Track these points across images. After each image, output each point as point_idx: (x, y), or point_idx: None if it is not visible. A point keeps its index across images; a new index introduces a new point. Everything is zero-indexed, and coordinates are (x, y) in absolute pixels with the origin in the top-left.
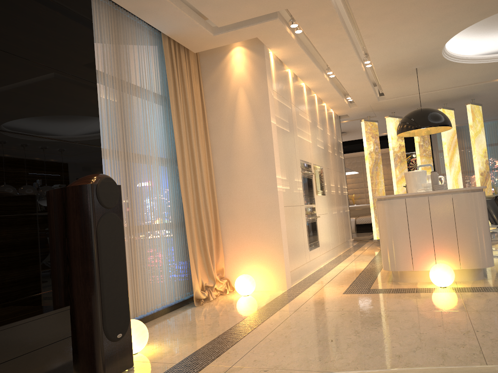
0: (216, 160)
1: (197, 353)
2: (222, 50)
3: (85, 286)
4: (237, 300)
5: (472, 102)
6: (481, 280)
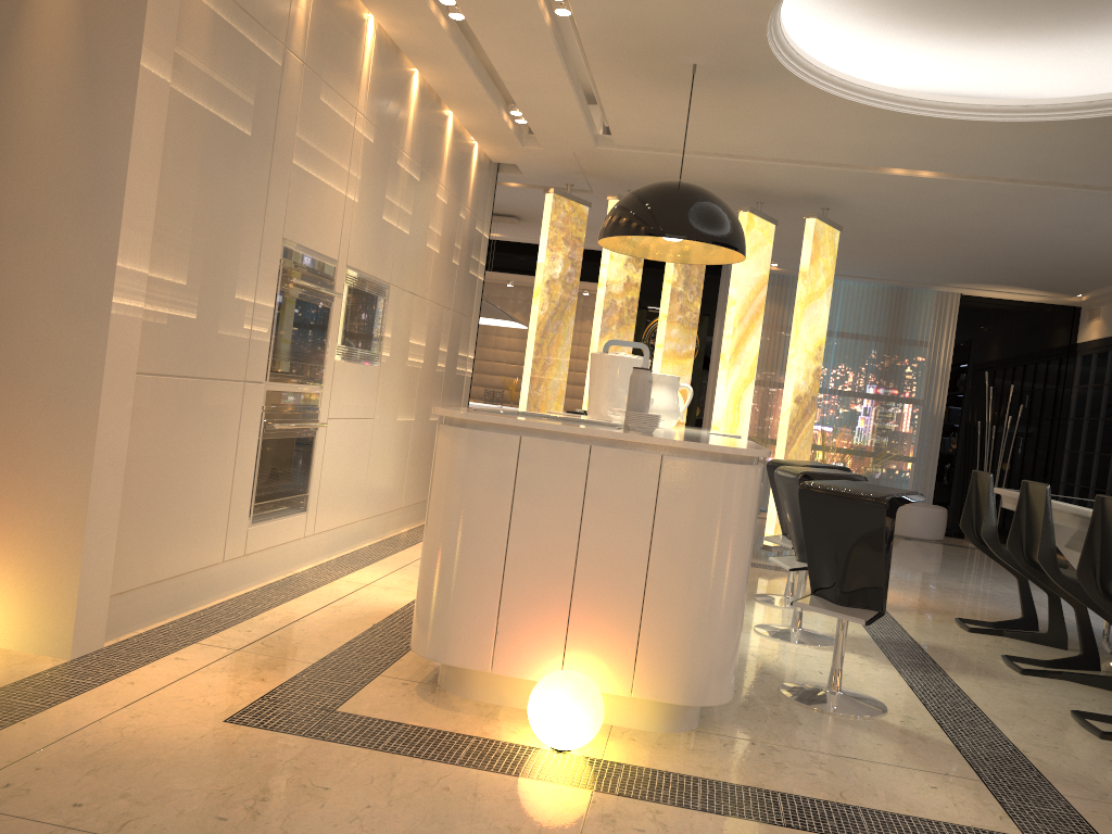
0: None
1: None
2: None
3: None
4: None
5: (821, 216)
6: (686, 737)
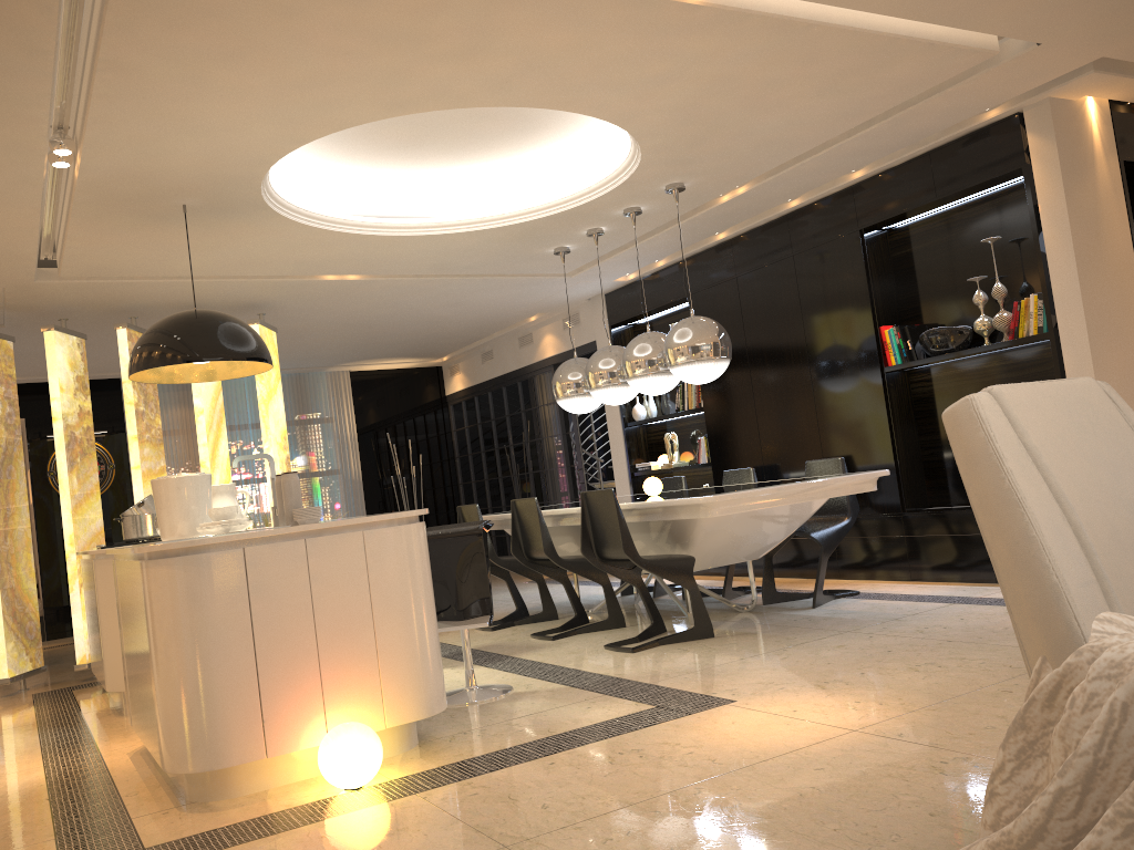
0: None
1: None
2: None
3: None
4: None
5: (263, 321)
6: (421, 748)
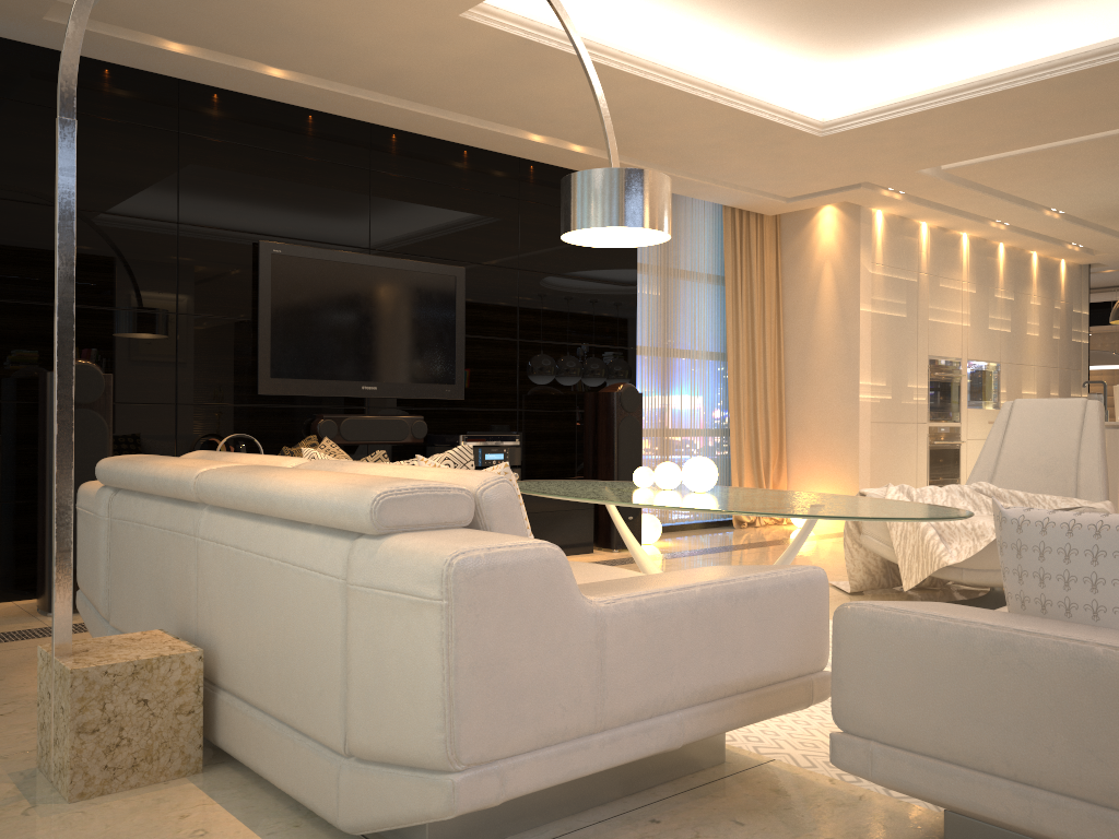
0: (789, 354)
1: (698, 550)
2: (808, 209)
3: (607, 473)
4: (785, 530)
5: None
6: None
